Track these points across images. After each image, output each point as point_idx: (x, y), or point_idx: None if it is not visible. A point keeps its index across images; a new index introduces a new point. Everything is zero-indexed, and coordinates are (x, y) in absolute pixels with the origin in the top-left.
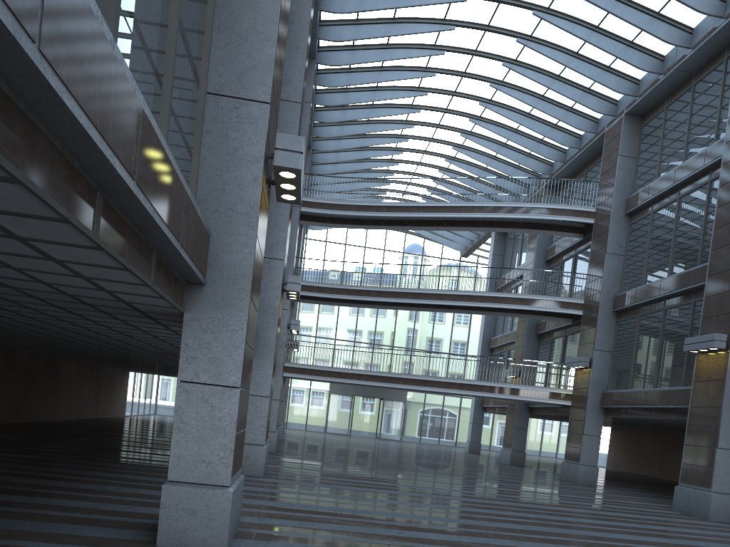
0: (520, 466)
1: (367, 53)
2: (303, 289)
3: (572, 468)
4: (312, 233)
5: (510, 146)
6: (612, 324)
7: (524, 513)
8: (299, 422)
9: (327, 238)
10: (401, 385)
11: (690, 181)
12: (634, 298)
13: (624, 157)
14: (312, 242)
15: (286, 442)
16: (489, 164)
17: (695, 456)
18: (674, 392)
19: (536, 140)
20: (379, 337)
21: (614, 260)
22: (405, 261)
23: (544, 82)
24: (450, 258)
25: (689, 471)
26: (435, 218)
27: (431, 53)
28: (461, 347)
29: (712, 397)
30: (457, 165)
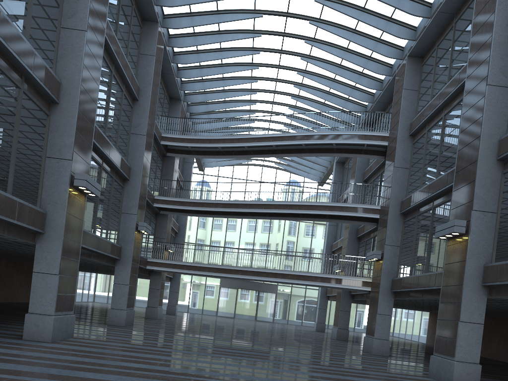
0: (345, 340)
1: (202, 18)
2: (168, 203)
3: (369, 341)
4: (208, 171)
5: (333, 93)
6: (399, 224)
7: (258, 376)
8: (197, 307)
9: (219, 174)
10: (239, 276)
11: (451, 100)
12: (413, 201)
13: (407, 90)
14: (208, 177)
15: (159, 320)
16: (319, 109)
17: (444, 329)
18: (436, 276)
19: (350, 87)
20: (257, 246)
21: (401, 172)
22: (276, 190)
23: (343, 35)
24: (310, 187)
25: (440, 343)
26: (271, 148)
27: (252, 16)
28: (319, 252)
29: (456, 277)
30: (297, 111)
